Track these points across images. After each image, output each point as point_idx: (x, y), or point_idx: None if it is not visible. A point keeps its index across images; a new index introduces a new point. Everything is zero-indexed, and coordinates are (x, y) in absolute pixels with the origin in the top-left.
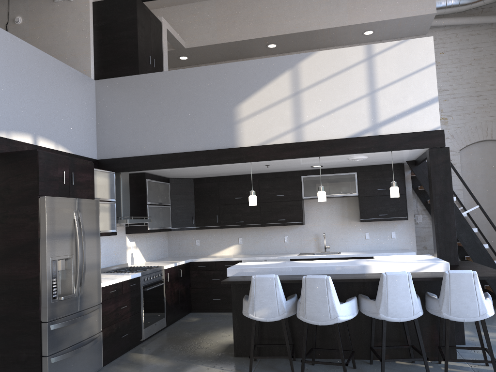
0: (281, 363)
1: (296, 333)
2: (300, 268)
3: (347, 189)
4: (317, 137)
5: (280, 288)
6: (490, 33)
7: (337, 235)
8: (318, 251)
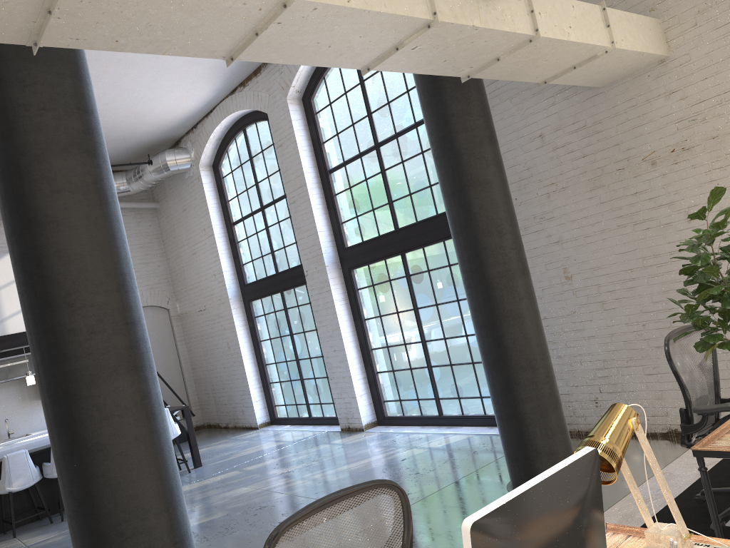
0: (32, 525)
1: (38, 498)
2: (34, 442)
3: (28, 369)
4: (21, 329)
5: (31, 458)
6: (134, 215)
7: (20, 418)
8: (0, 440)
